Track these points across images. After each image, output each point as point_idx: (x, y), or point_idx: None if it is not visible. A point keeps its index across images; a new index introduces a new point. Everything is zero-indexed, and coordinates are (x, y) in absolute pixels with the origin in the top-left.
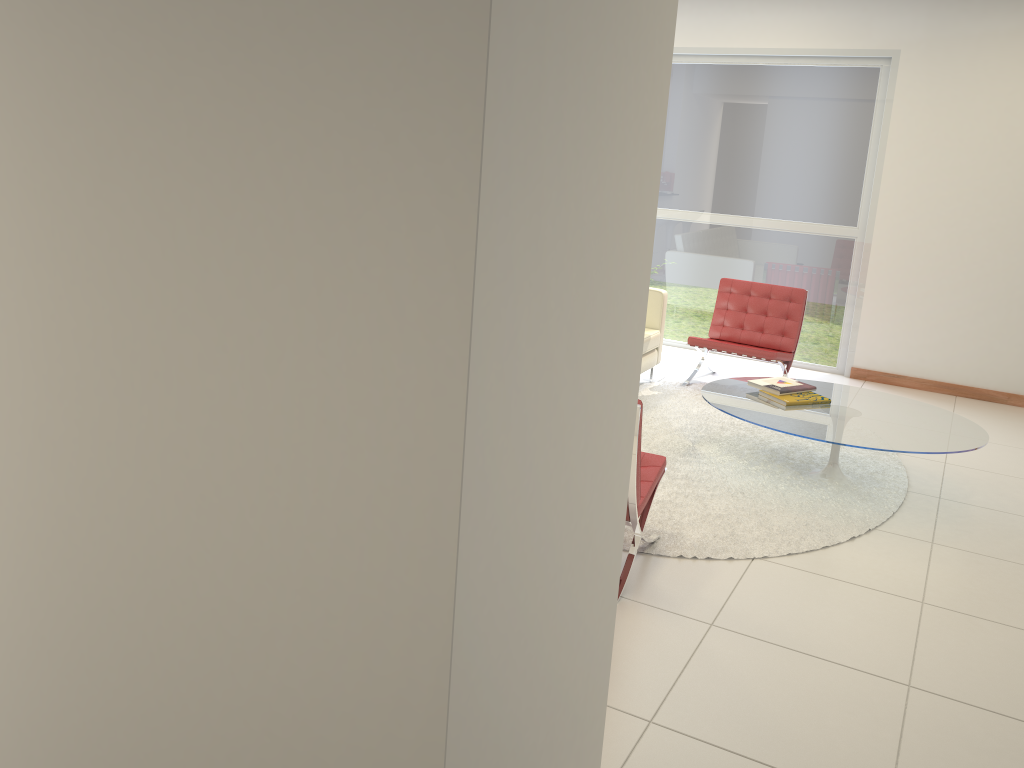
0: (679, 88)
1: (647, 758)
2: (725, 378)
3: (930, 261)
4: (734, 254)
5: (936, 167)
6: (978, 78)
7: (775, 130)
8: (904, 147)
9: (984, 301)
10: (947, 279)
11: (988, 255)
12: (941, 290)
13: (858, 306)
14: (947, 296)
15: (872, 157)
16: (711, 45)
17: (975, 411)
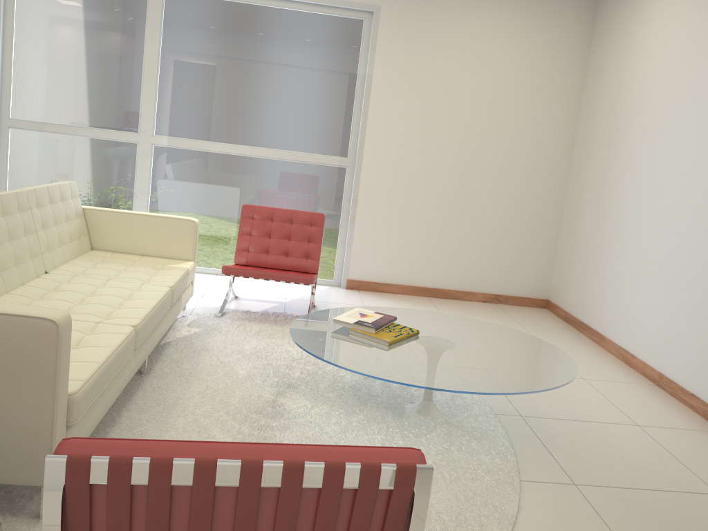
0: (181, 18)
1: None
2: (250, 302)
3: (407, 187)
4: (240, 181)
5: (410, 108)
6: (440, 37)
7: (275, 67)
8: (385, 90)
9: (447, 219)
10: (420, 202)
11: (449, 182)
12: (415, 211)
13: (352, 226)
14: (420, 216)
15: (359, 97)
16: None
17: (452, 310)
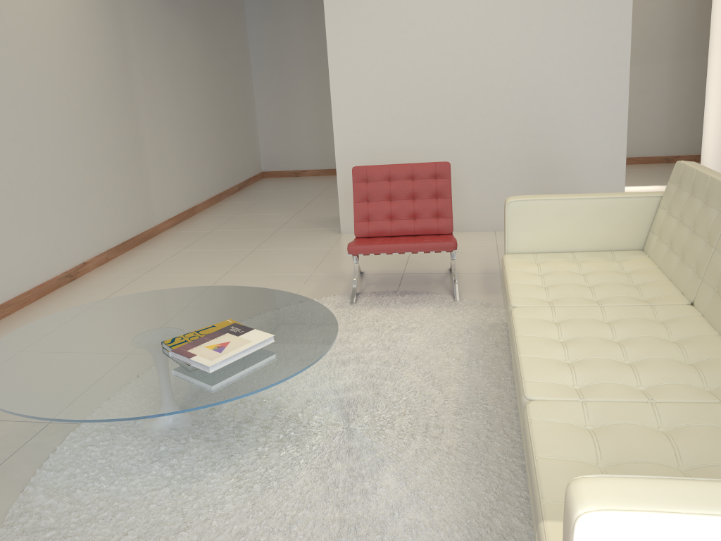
0: None
1: (330, 243)
2: None
3: None
4: None
5: None
6: None
7: None
8: None
9: None
10: None
11: None
12: None
13: None
14: None
15: None
16: None
17: None
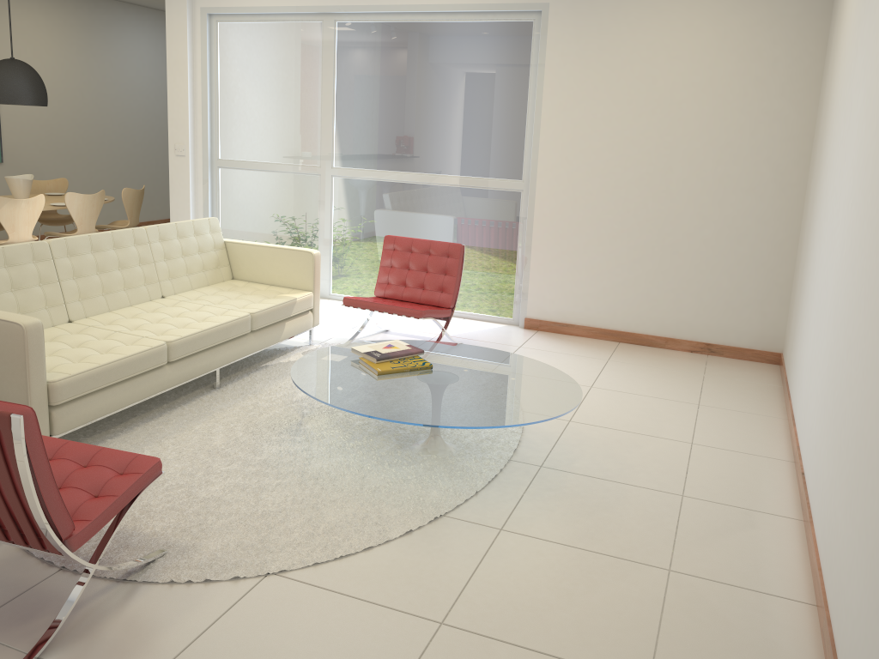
0: (352, 47)
1: None
2: (395, 336)
3: (589, 211)
4: (413, 211)
5: (588, 119)
6: (620, 29)
7: (442, 86)
8: (558, 100)
9: (639, 249)
10: (605, 228)
11: (640, 204)
12: (600, 239)
13: (527, 258)
14: (606, 245)
15: (531, 111)
16: (377, 3)
17: (630, 358)
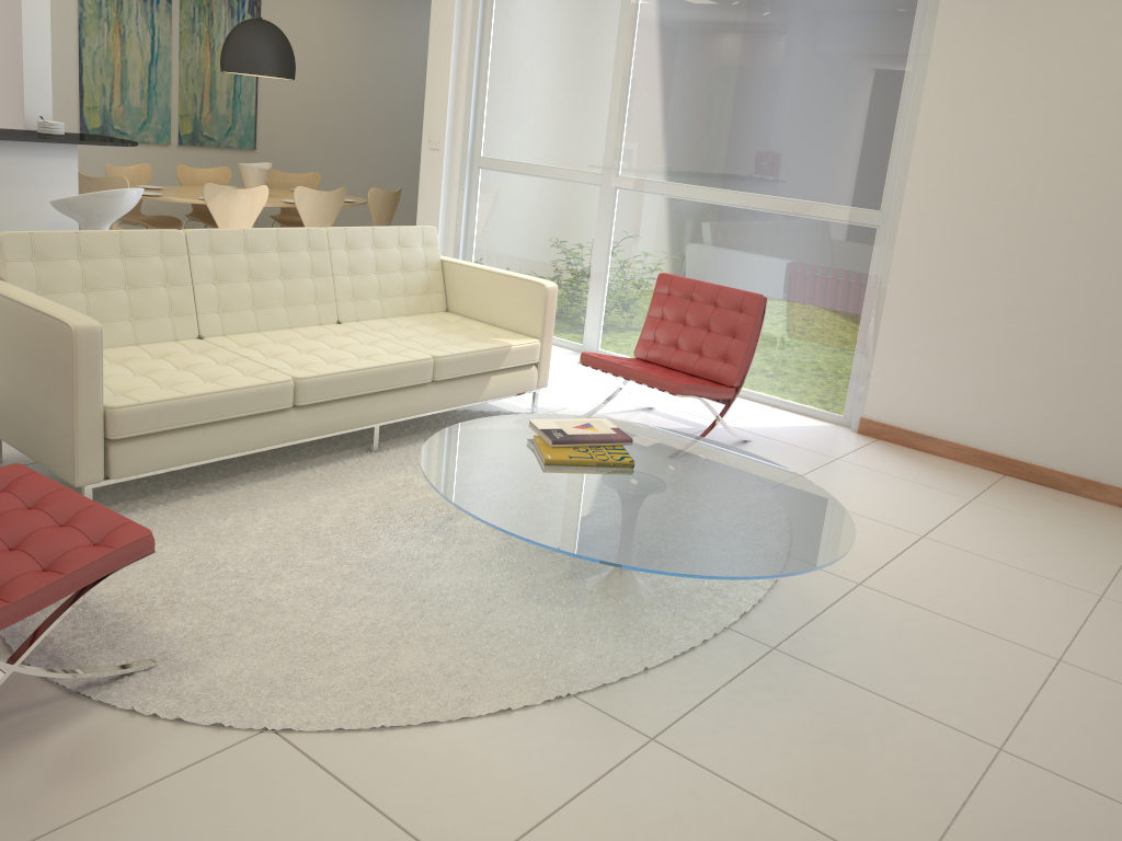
0: (659, 7)
1: None
2: (657, 417)
3: (978, 266)
4: (719, 244)
5: (994, 120)
6: None
7: (777, 66)
8: (949, 89)
9: (1055, 332)
10: (1002, 295)
11: (1065, 260)
12: (992, 311)
13: (874, 328)
14: (1000, 321)
15: (906, 105)
16: None
17: (1012, 502)
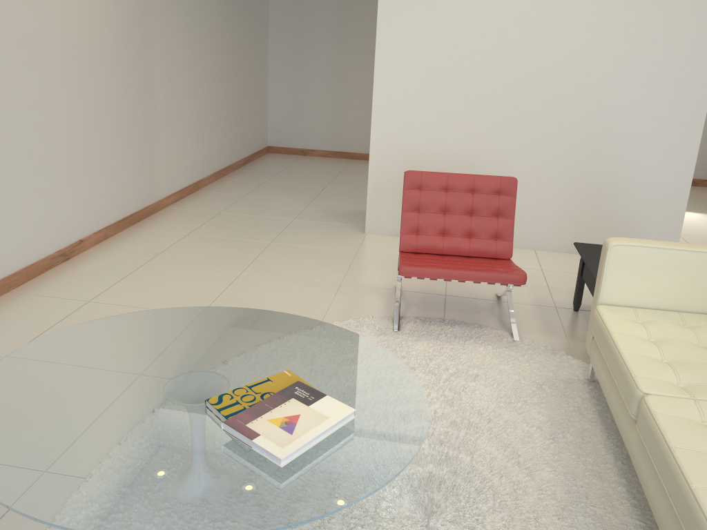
0: None
1: (354, 244)
2: None
3: None
4: None
5: None
6: None
7: None
8: None
9: None
10: None
11: None
12: None
13: None
14: None
15: None
16: None
17: None
